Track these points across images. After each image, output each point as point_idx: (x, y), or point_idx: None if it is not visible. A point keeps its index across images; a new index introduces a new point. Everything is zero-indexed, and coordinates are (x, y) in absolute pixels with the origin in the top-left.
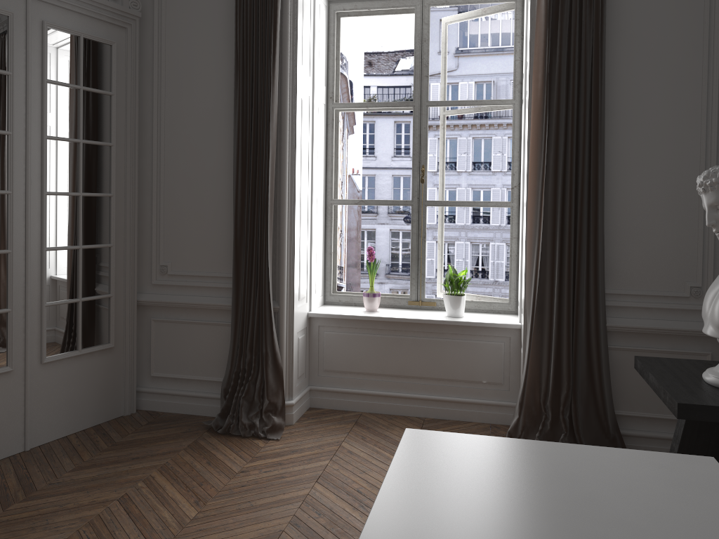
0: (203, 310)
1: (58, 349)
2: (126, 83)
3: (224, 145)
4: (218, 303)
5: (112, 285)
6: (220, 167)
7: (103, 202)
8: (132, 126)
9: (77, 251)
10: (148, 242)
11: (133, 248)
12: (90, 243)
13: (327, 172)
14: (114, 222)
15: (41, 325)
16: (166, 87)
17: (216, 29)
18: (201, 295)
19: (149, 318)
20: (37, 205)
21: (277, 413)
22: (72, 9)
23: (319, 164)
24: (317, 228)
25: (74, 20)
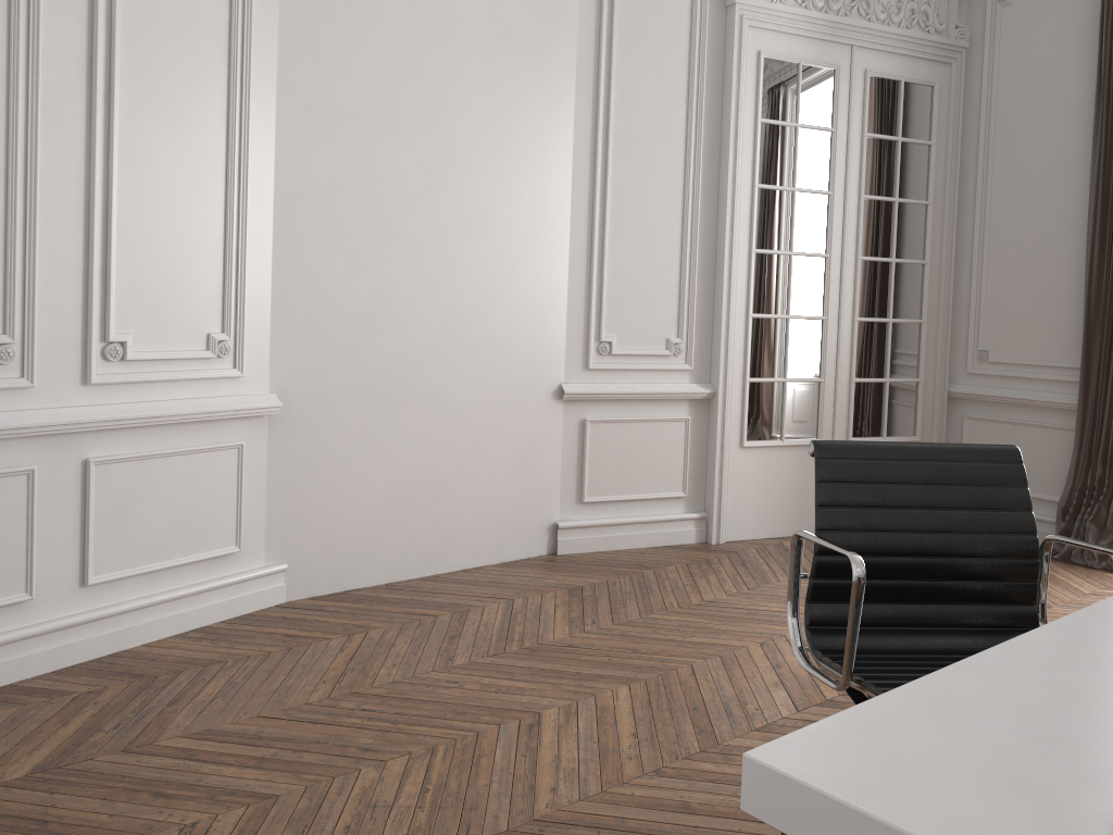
0: (1035, 409)
1: (863, 432)
2: (946, 130)
3: (1074, 198)
4: (1056, 400)
5: (921, 368)
6: (1067, 226)
7: (915, 270)
8: (951, 181)
9: (886, 325)
10: (963, 321)
11: (945, 327)
12: (899, 316)
13: None
14: (927, 295)
15: (849, 401)
16: (996, 129)
17: (1069, 49)
18: (1033, 389)
19: (960, 415)
20: (851, 271)
21: None
22: (894, 51)
23: None
24: None
25: (895, 63)
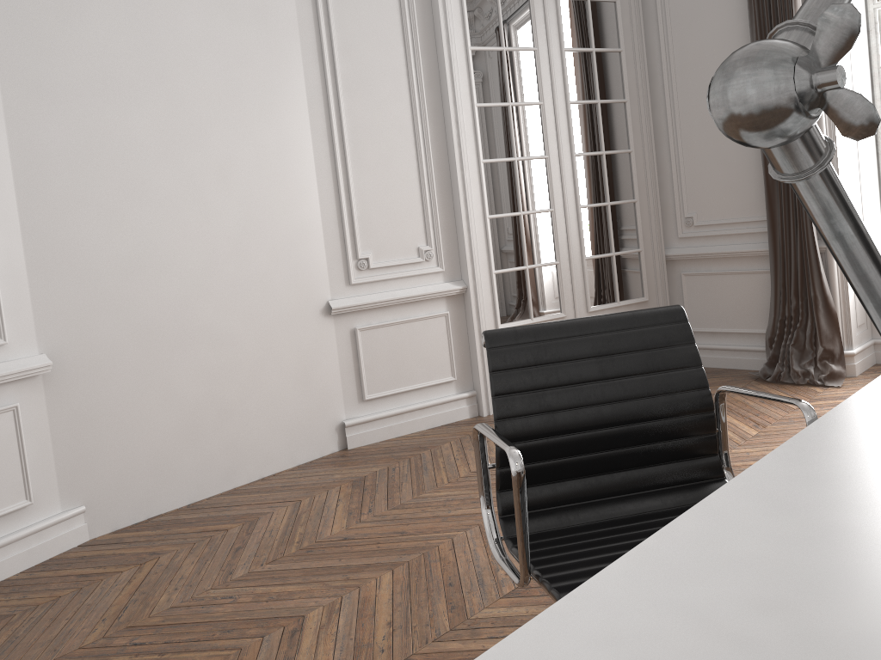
0: (736, 259)
1: (599, 300)
2: (632, 37)
3: None
4: (752, 249)
5: (640, 240)
6: None
7: (623, 159)
8: (642, 79)
9: (606, 208)
10: (669, 196)
11: (655, 203)
12: (616, 199)
13: (873, 89)
14: (636, 178)
15: (583, 277)
16: (672, 31)
17: None
18: (732, 243)
19: (678, 274)
20: (569, 167)
21: (835, 361)
22: None
23: (861, 80)
24: (866, 156)
25: None
